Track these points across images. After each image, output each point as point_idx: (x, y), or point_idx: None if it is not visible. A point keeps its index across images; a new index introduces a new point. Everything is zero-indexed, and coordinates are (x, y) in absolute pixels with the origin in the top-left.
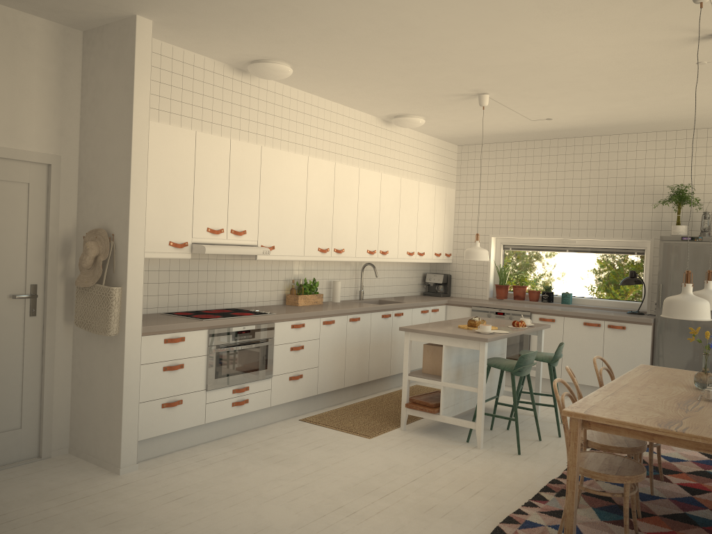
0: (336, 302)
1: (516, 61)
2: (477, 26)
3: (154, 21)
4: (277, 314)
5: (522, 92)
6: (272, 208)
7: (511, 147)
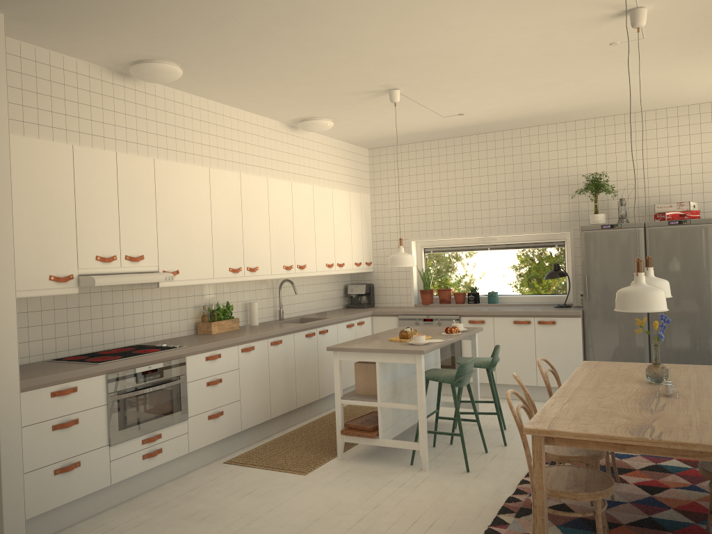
0: (255, 326)
1: (428, 49)
2: (386, 9)
3: (6, 14)
4: (187, 347)
5: (434, 86)
6: (173, 228)
7: (423, 147)
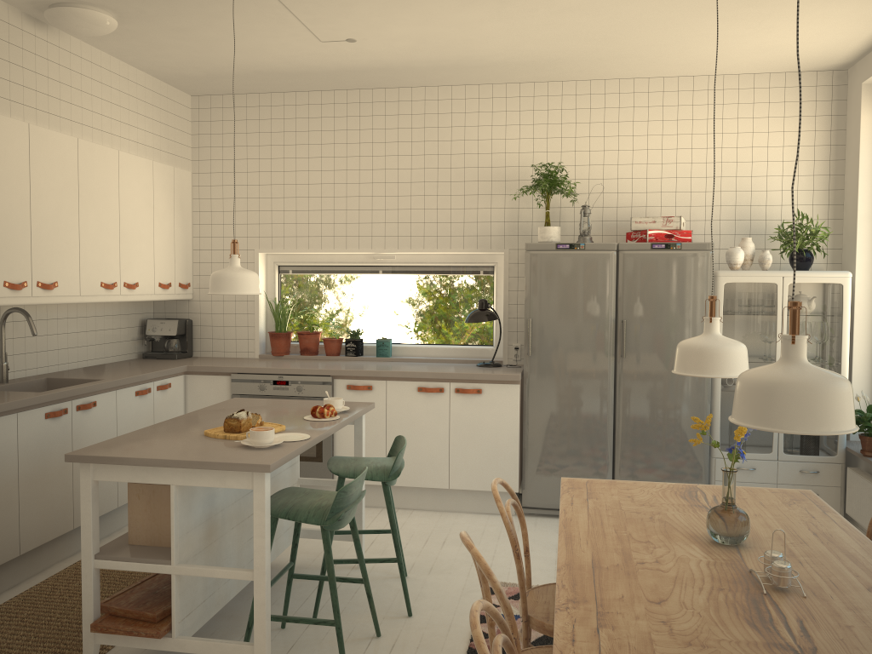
0: None
1: None
2: None
3: None
4: None
5: None
6: None
7: (284, 100)
